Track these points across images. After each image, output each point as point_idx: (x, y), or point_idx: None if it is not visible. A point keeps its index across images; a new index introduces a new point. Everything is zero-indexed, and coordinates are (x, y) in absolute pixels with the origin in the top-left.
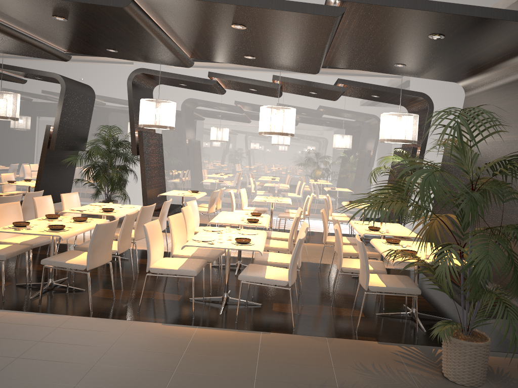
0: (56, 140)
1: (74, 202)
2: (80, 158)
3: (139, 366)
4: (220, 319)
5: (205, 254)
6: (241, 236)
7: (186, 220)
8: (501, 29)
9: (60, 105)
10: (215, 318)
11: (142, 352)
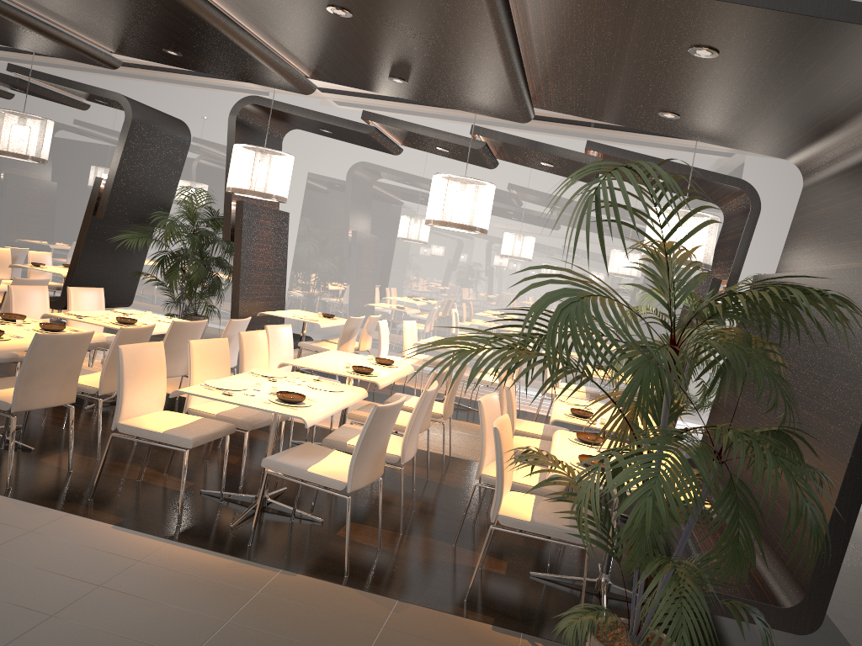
0: (109, 204)
1: (92, 304)
2: (147, 239)
3: (1, 593)
4: (224, 535)
5: (243, 415)
6: (305, 390)
7: (246, 353)
8: (818, 38)
9: (121, 147)
10: (218, 531)
11: (30, 571)
